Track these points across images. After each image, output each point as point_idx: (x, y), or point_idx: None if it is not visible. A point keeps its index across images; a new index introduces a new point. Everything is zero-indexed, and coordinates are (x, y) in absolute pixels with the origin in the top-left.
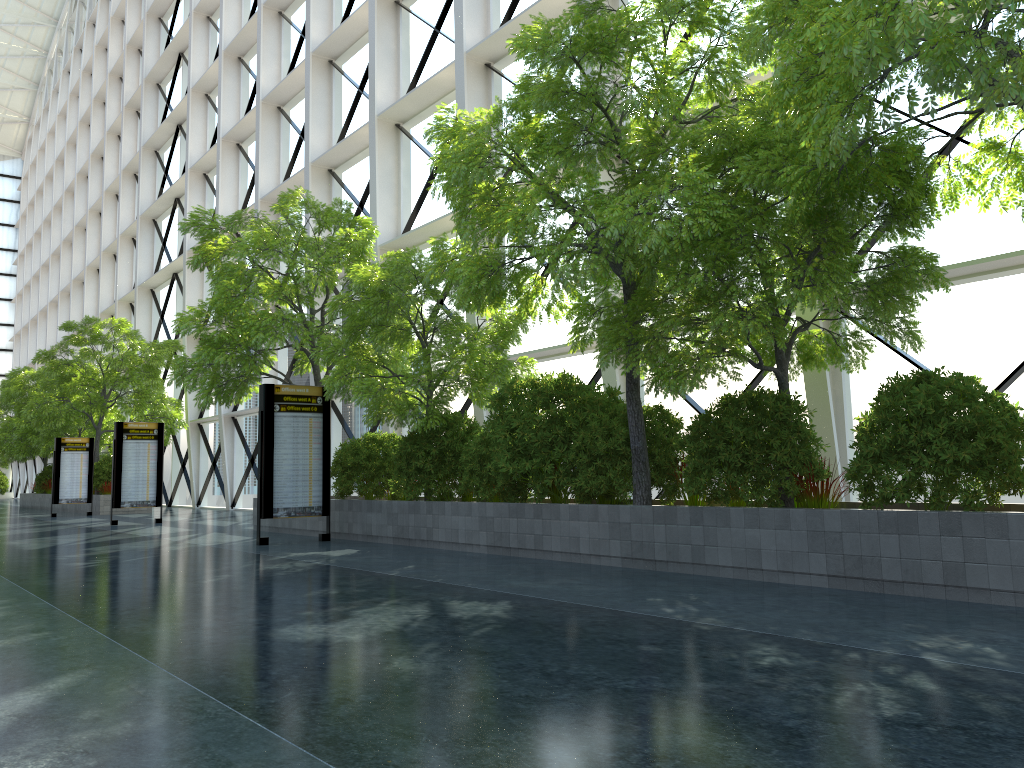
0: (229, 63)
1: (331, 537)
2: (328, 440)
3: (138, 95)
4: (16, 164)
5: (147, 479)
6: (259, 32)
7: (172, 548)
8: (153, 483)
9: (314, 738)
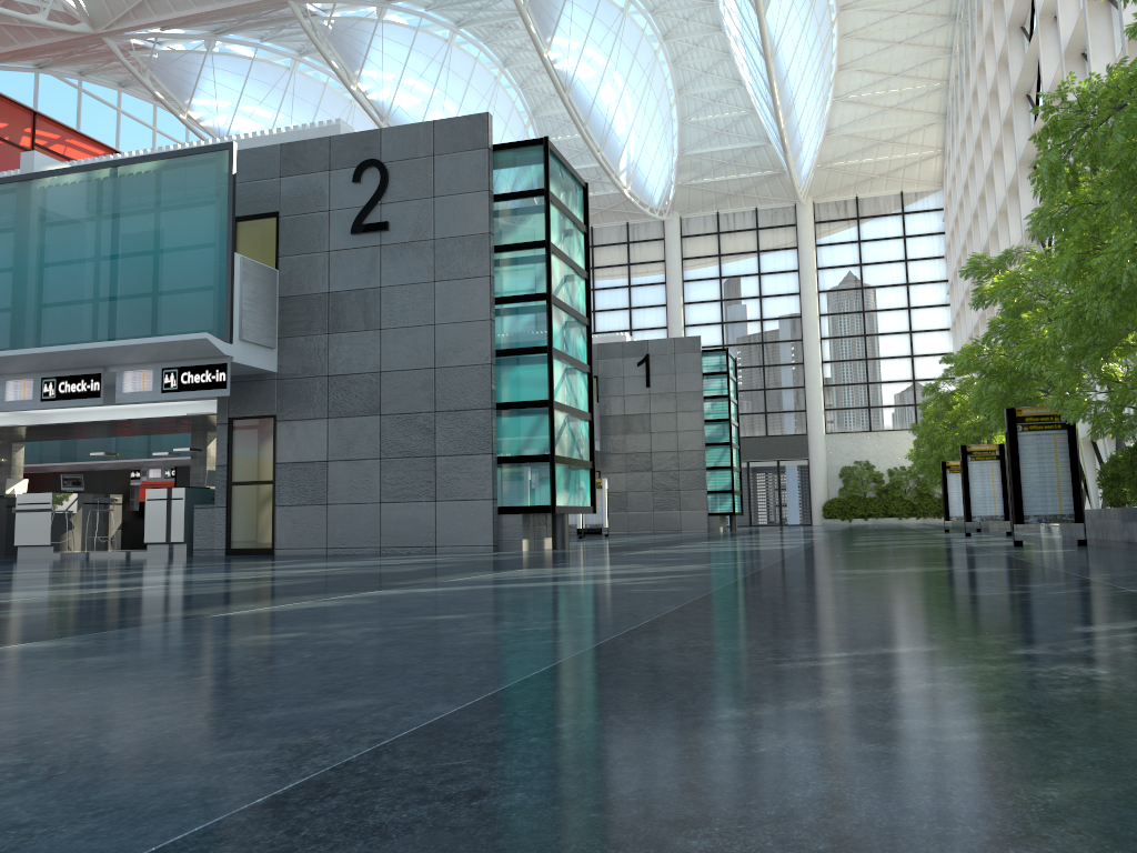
0: (1071, 63)
1: (1098, 544)
2: (1074, 454)
3: (1011, 111)
4: (938, 196)
5: (993, 496)
6: (1085, 29)
7: (943, 547)
8: (999, 499)
9: (736, 584)
